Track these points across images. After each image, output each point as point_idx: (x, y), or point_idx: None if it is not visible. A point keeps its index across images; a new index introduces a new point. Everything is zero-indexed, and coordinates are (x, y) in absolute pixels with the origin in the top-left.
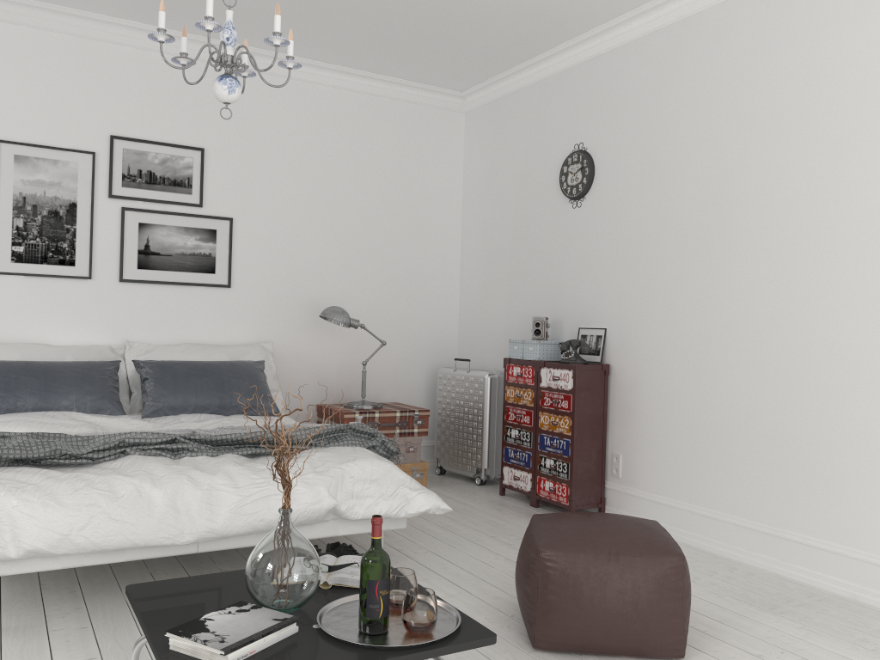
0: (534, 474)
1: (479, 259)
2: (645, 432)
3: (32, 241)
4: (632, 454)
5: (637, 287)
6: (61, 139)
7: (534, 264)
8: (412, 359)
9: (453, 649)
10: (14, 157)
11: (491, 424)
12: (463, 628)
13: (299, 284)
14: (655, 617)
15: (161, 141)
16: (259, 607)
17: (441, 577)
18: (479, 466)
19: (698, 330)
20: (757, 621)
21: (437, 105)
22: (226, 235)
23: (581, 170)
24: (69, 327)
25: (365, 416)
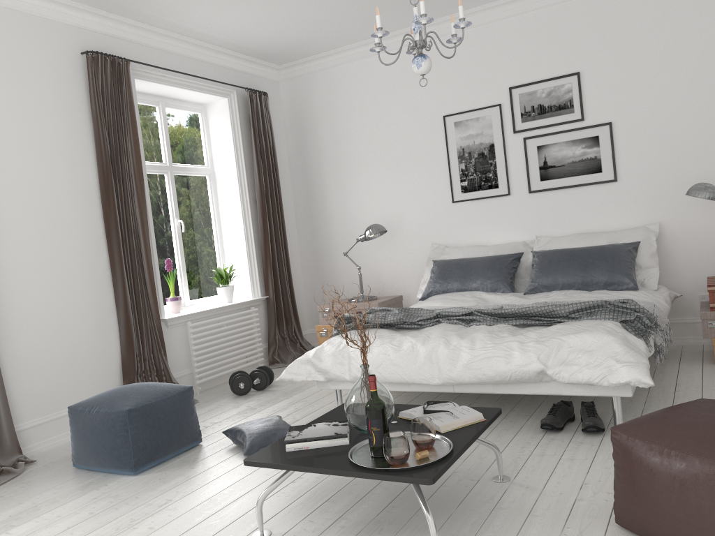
0: None
1: None
2: None
3: (471, 177)
4: None
5: None
6: (478, 102)
7: None
8: None
9: (393, 478)
10: (453, 124)
11: None
12: (424, 468)
13: (685, 165)
14: (708, 527)
15: (544, 78)
16: (346, 425)
17: None
18: None
19: None
20: None
21: None
22: (607, 138)
23: None
24: (500, 231)
25: None
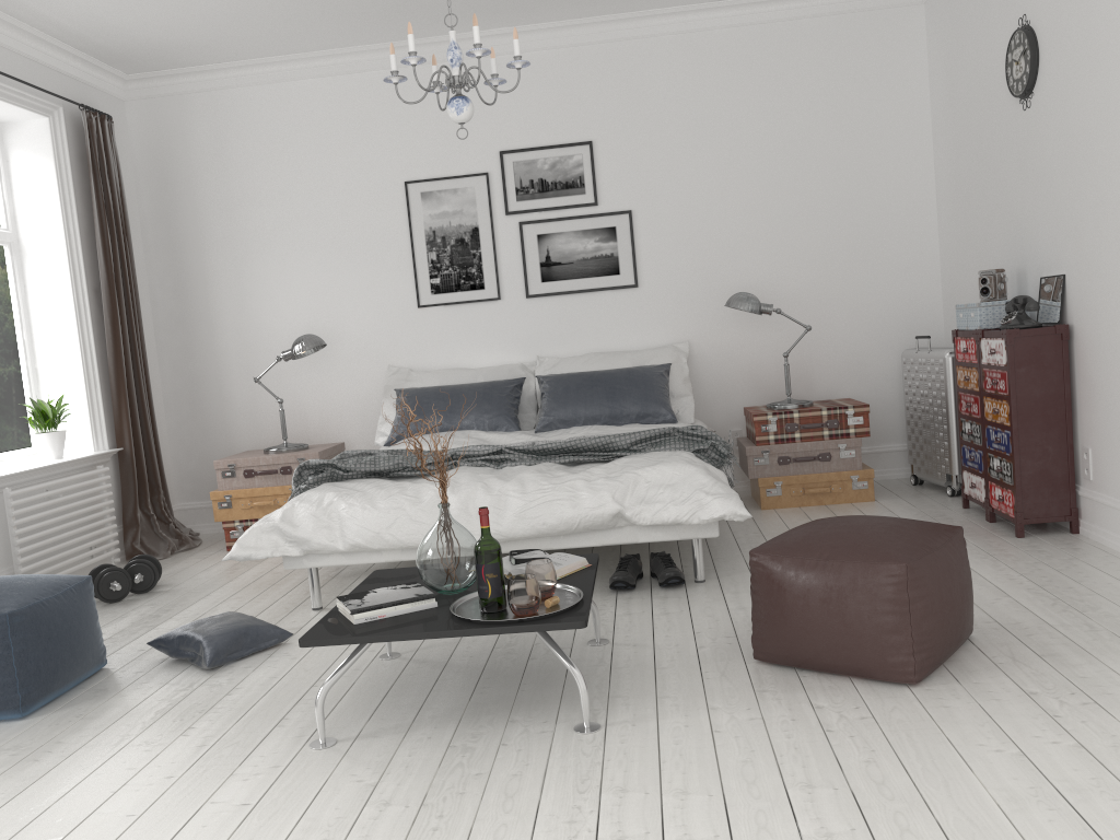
0: (986, 480)
1: (950, 200)
2: (1110, 416)
3: (445, 272)
4: (1101, 447)
5: (1088, 211)
6: (457, 167)
7: (996, 196)
8: (876, 342)
9: (534, 628)
10: (420, 195)
11: (958, 418)
12: (566, 614)
13: (716, 270)
14: (867, 632)
15: (547, 144)
16: (421, 586)
17: None
18: (948, 472)
19: None
20: (1099, 660)
21: (879, 5)
22: (626, 231)
23: (1023, 55)
24: (487, 350)
25: (780, 417)
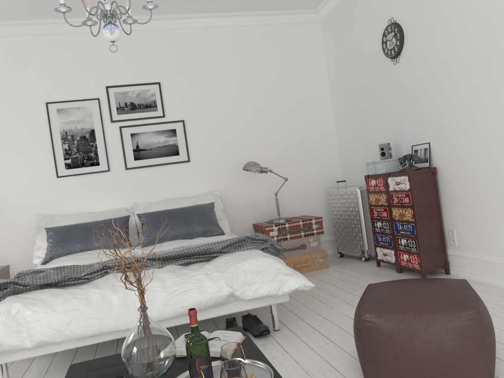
0: (395, 251)
1: (344, 114)
2: (469, 211)
3: (74, 156)
4: (462, 228)
5: (445, 108)
6: (79, 95)
7: (377, 109)
8: (312, 186)
9: None
10: (56, 110)
11: (365, 221)
12: None
13: (231, 152)
14: (459, 361)
15: (134, 83)
16: None
17: (317, 332)
18: (362, 249)
19: (494, 129)
20: None
21: (301, 21)
22: (182, 131)
23: (394, 36)
24: (102, 201)
25: (279, 227)
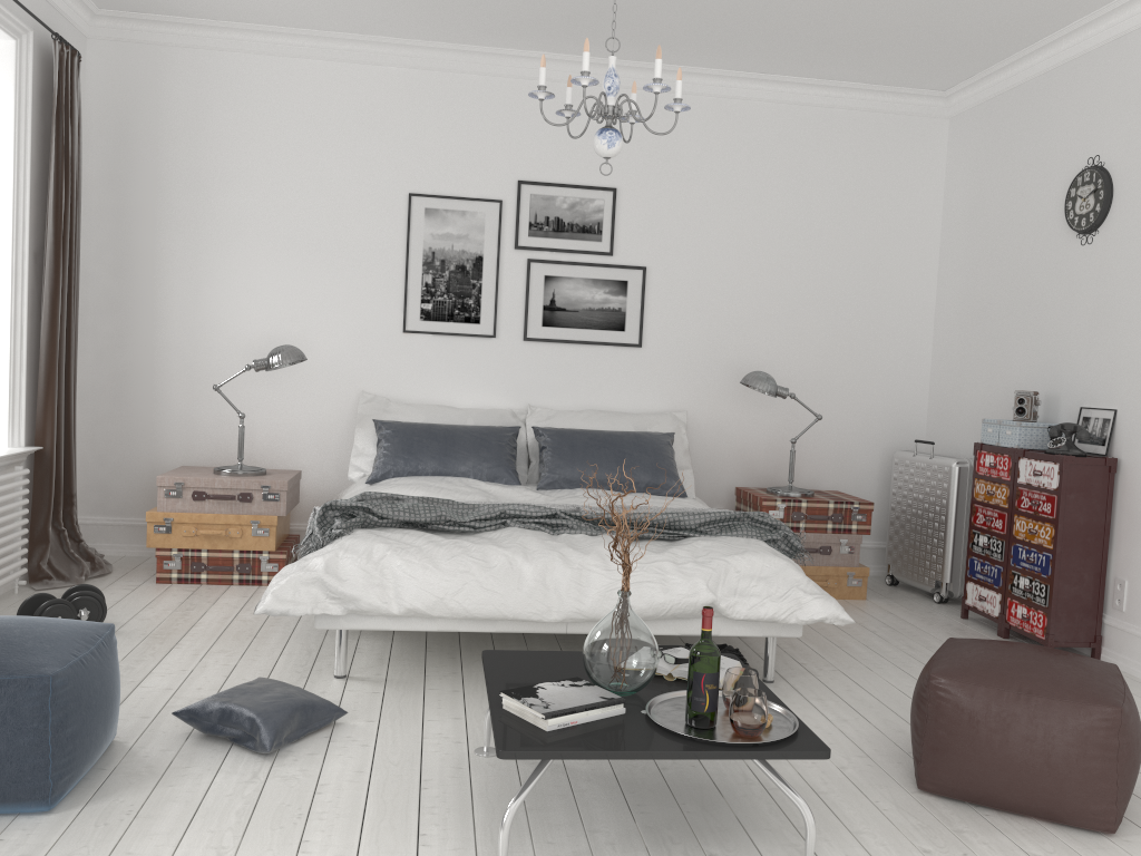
0: (1003, 596)
1: (957, 312)
2: None
3: (439, 298)
4: None
5: None
6: (469, 188)
7: (1027, 319)
8: (863, 438)
9: (776, 755)
10: (424, 211)
11: (957, 527)
12: (796, 738)
13: (721, 343)
14: (1073, 776)
15: (570, 183)
16: (592, 684)
17: (840, 699)
18: (939, 579)
19: None
20: None
21: (910, 111)
22: (638, 287)
23: (1093, 194)
24: (472, 389)
25: (789, 505)
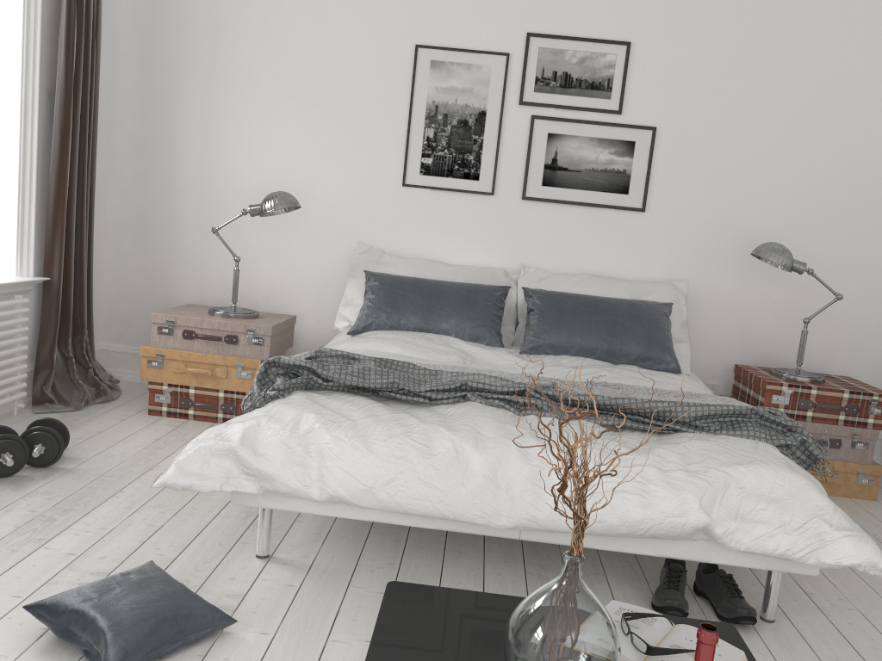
0: None
1: None
2: None
3: (440, 153)
4: None
5: None
6: (476, 41)
7: None
8: None
9: None
10: (430, 63)
11: None
12: None
13: (732, 211)
14: None
15: (581, 36)
16: None
17: None
18: None
19: None
20: None
21: None
22: (646, 149)
23: None
24: (467, 246)
25: (796, 391)
